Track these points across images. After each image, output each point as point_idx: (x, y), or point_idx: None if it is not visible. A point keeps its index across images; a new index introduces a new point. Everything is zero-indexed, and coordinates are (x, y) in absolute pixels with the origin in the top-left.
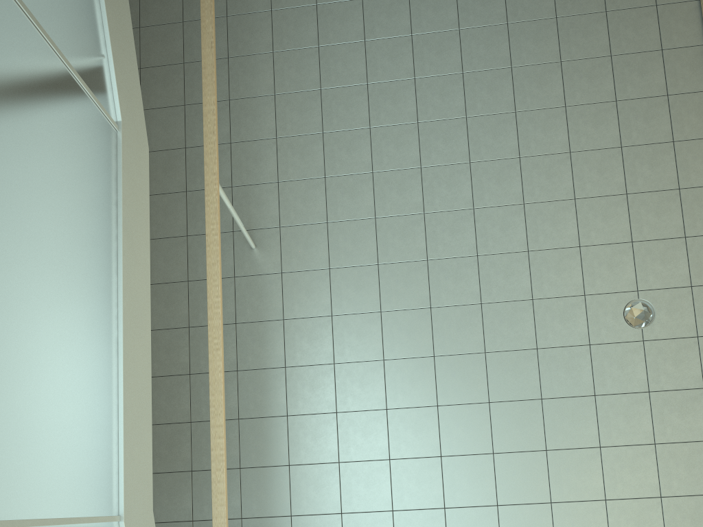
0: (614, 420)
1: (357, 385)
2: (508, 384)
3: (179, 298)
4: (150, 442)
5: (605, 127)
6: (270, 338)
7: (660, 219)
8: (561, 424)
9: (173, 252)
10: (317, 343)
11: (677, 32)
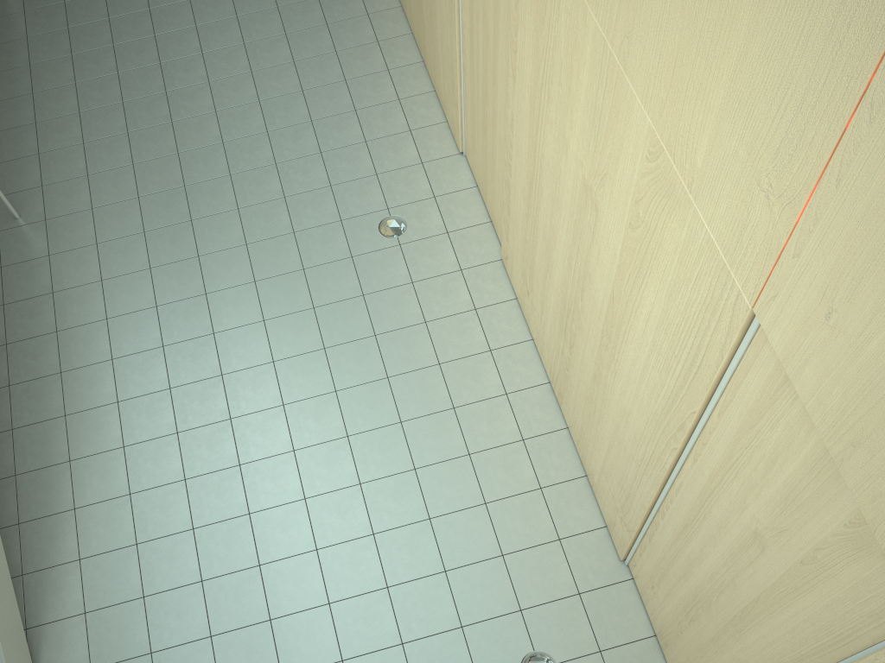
0: (294, 17)
1: (88, 36)
2: (210, 13)
3: None
4: None
5: None
6: (13, 23)
7: None
8: (254, 27)
9: None
10: (53, 19)
11: None
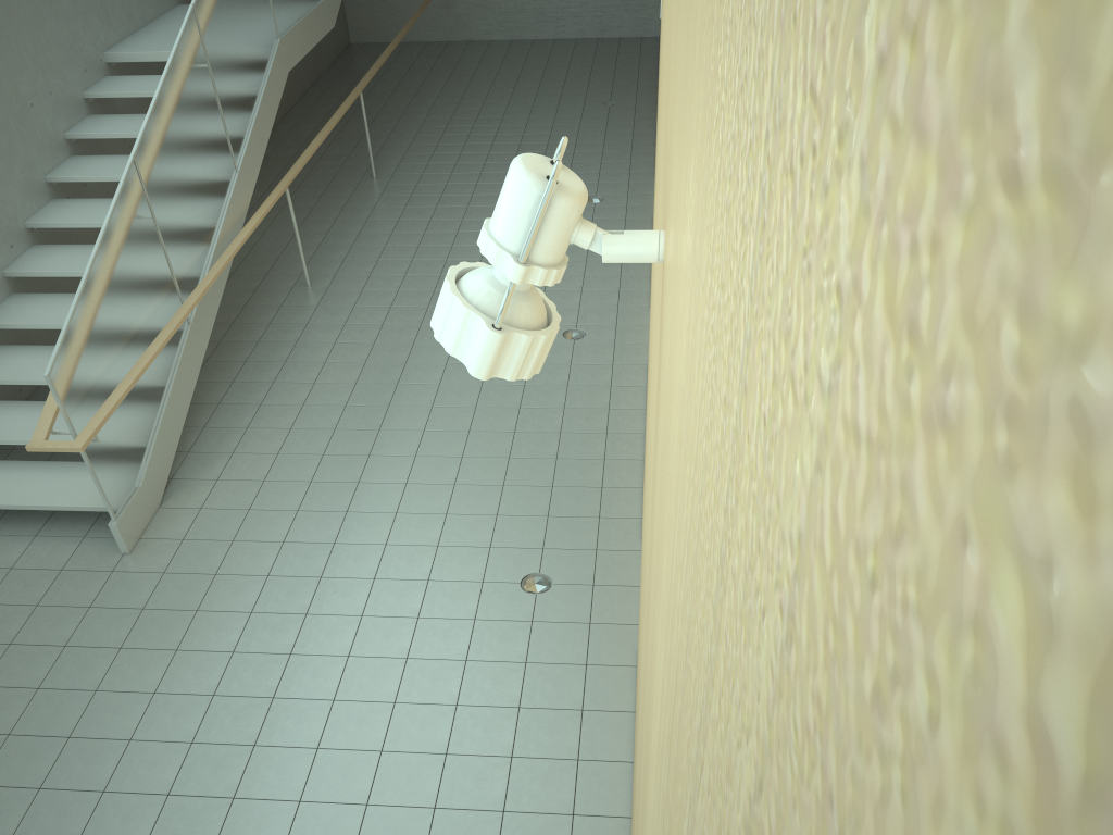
0: None
1: (416, 212)
2: None
3: (320, 188)
4: (297, 60)
5: (594, 157)
6: (369, 200)
7: (616, 178)
8: None
9: (324, 178)
10: (398, 201)
11: (642, 138)
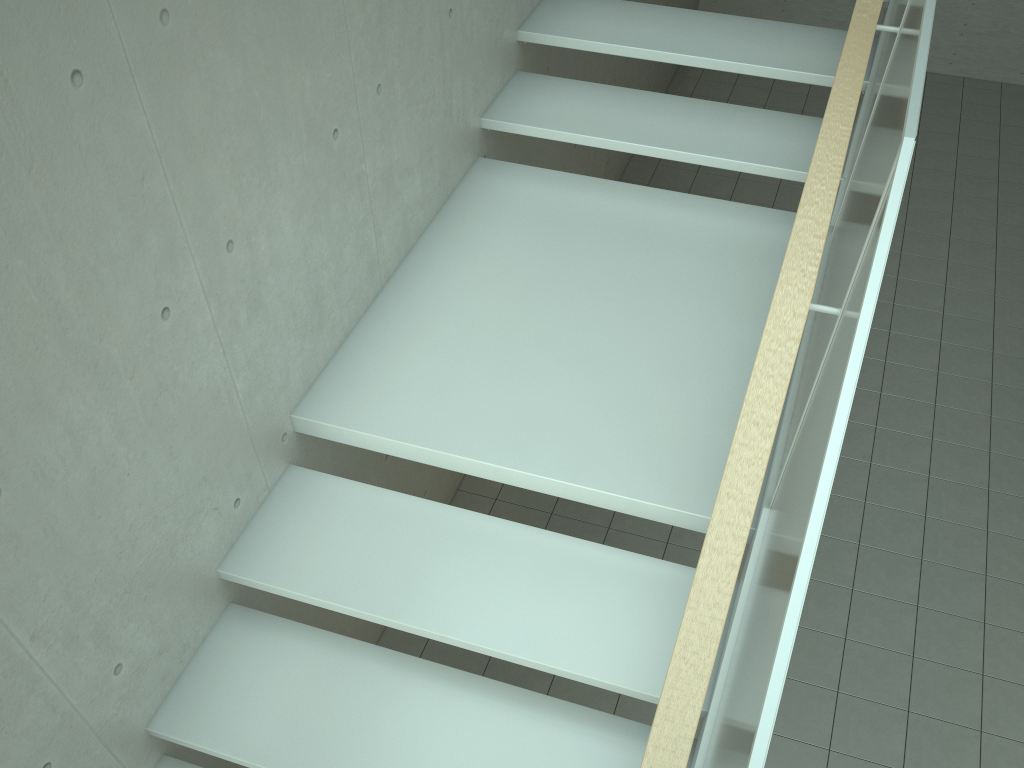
0: None
1: (872, 671)
2: None
3: None
4: None
5: None
6: None
7: None
8: None
9: None
10: (827, 610)
11: None
